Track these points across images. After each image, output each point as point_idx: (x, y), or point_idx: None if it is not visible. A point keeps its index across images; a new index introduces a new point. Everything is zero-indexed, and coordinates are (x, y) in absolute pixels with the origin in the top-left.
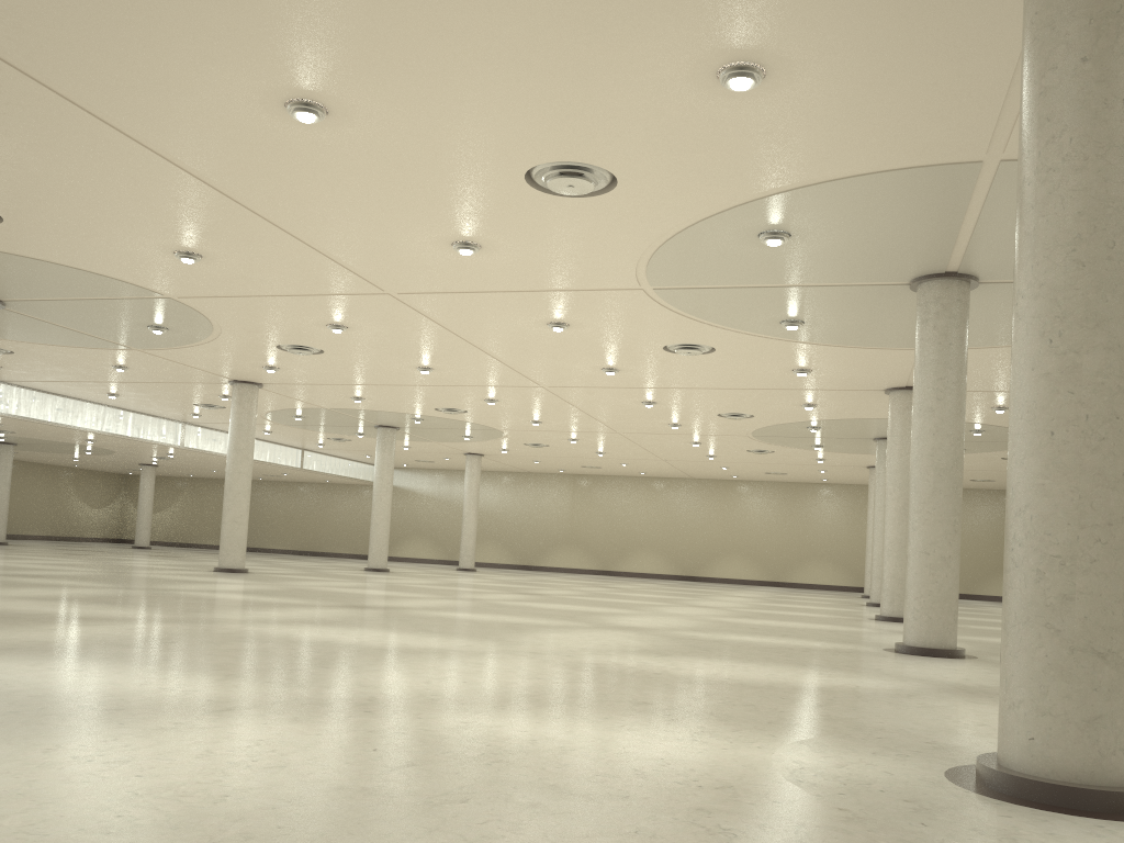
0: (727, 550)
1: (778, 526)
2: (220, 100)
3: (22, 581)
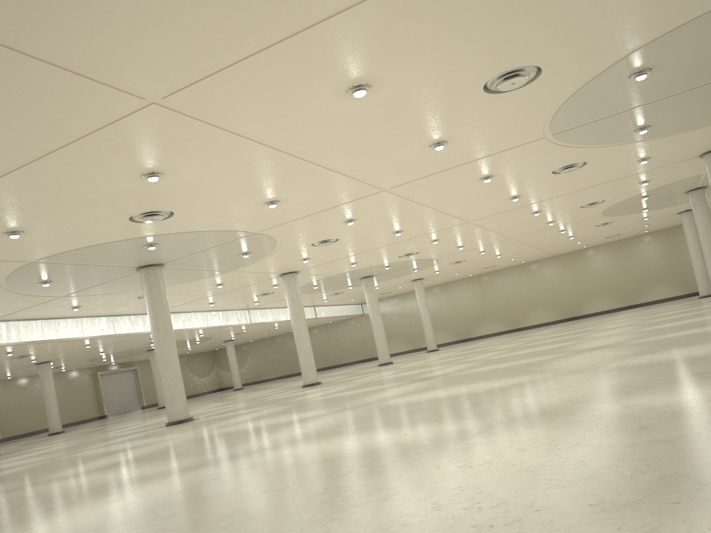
0: (592, 294)
1: (622, 269)
2: (309, 100)
3: (221, 416)
